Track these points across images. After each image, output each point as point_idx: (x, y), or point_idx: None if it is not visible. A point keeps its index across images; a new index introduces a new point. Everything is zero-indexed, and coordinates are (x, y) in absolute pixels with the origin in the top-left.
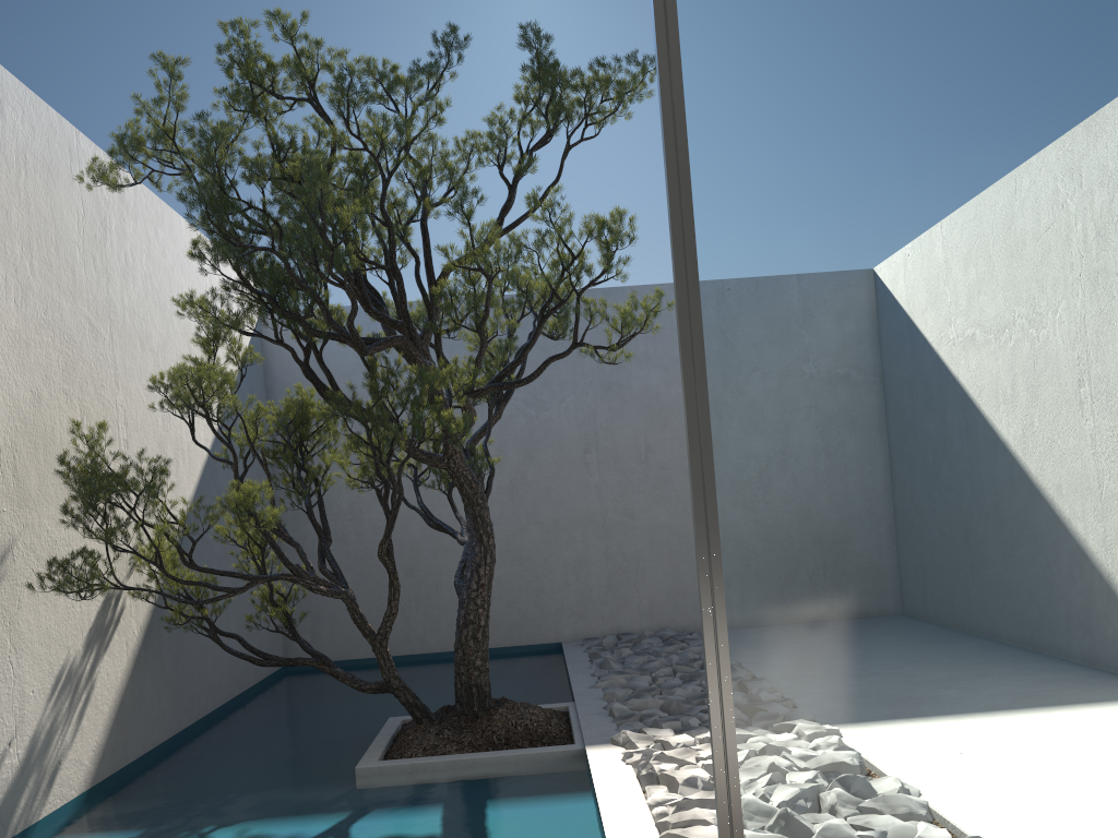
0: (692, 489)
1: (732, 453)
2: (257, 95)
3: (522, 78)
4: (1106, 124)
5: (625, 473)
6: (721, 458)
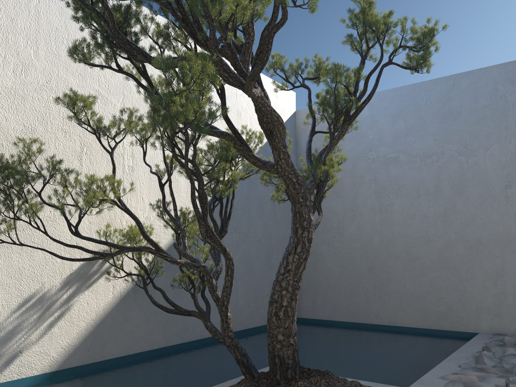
0: None
1: None
2: None
3: None
4: None
5: None
6: None
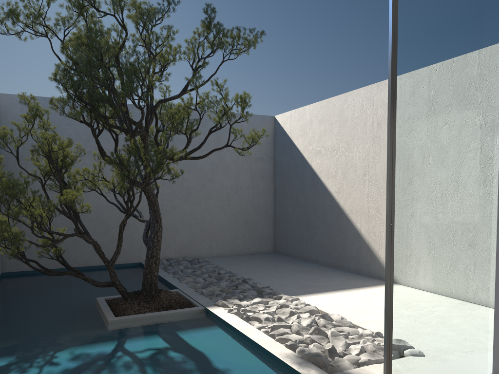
0: (388, 224)
1: (397, 212)
2: (84, 6)
3: (202, 26)
4: (487, 122)
5: (173, 189)
6: (395, 214)
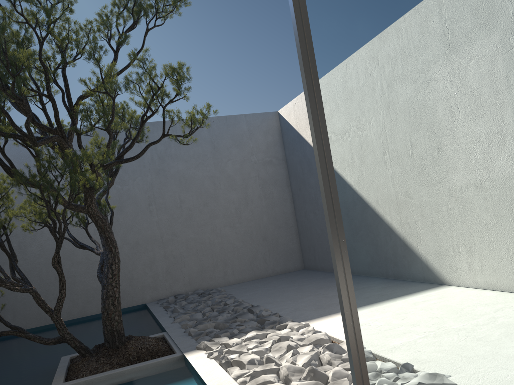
0: (322, 177)
1: (340, 154)
2: None
3: None
4: None
5: (170, 214)
6: (334, 158)
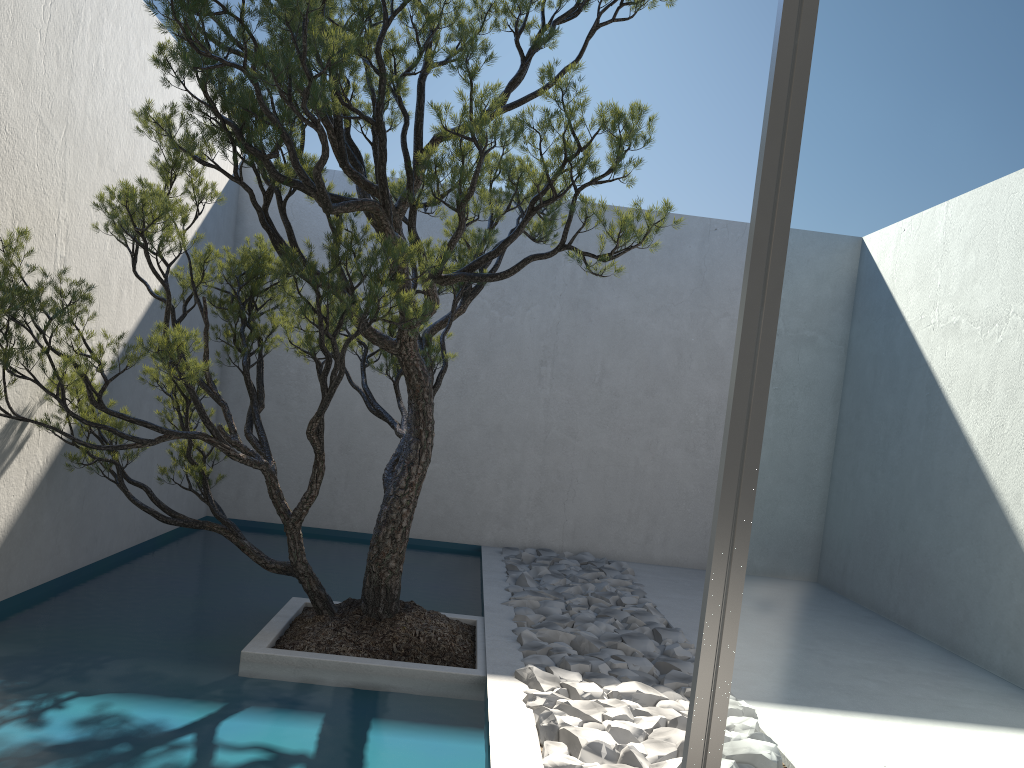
0: (725, 463)
1: (791, 421)
2: None
3: None
4: None
5: (576, 392)
6: (774, 426)
